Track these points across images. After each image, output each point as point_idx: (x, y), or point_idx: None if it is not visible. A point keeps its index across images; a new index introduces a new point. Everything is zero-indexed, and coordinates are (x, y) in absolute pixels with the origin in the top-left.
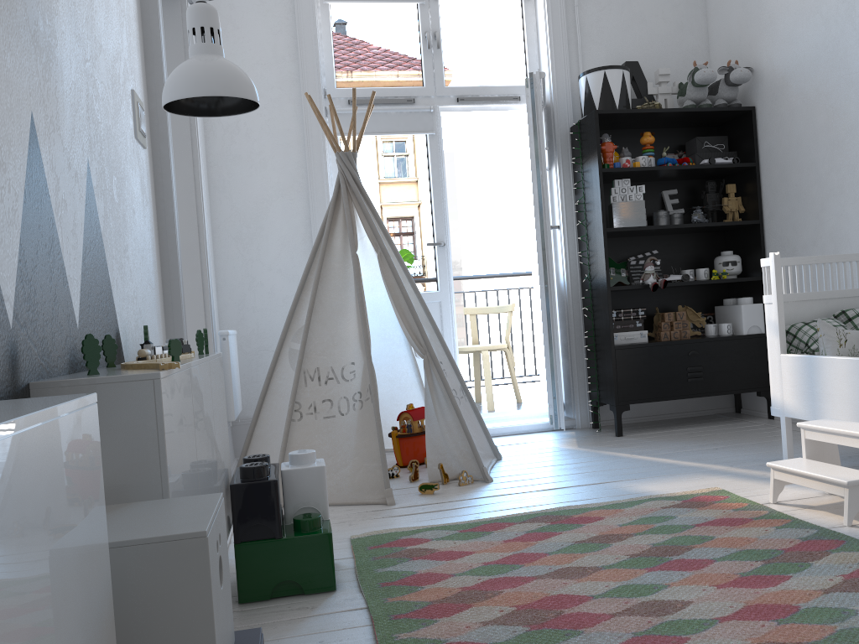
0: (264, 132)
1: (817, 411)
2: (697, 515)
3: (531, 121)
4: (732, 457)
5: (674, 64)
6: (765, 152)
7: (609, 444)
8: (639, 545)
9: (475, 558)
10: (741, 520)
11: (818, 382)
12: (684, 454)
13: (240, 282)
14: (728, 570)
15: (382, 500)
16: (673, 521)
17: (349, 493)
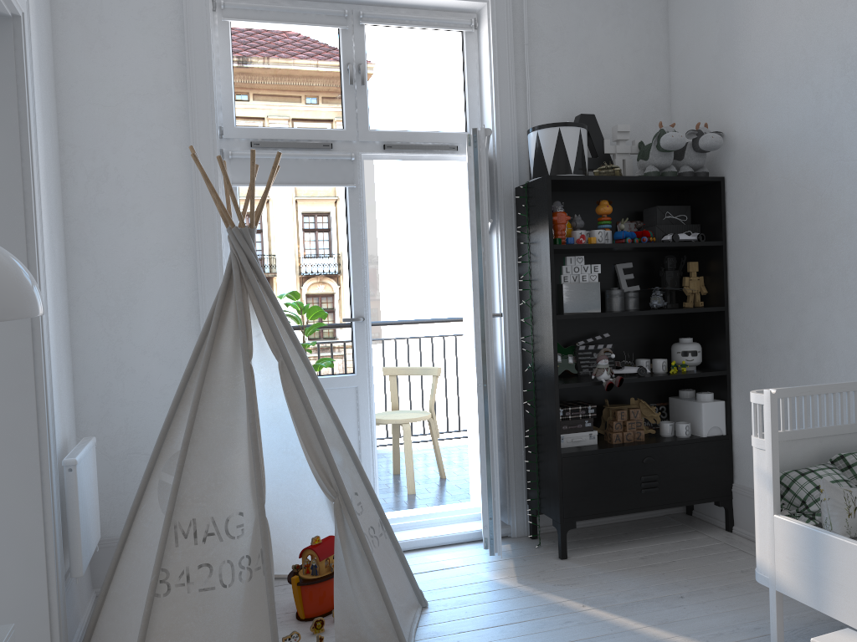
0: (141, 181)
1: (822, 599)
2: None
3: (473, 186)
4: (705, 619)
5: (633, 117)
6: (734, 230)
7: (553, 576)
8: None
9: None
10: None
11: (825, 565)
12: (647, 609)
13: (105, 368)
14: None
15: None
16: None
17: None
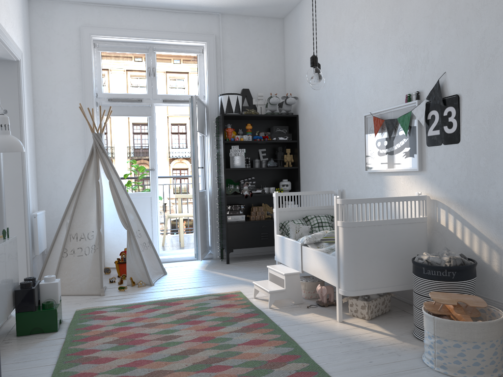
0: (64, 114)
1: (284, 259)
2: (219, 302)
3: (191, 118)
4: (262, 276)
5: (268, 89)
6: (301, 136)
7: (219, 267)
8: (185, 314)
9: (120, 319)
10: (232, 305)
11: (284, 248)
12: (245, 274)
13: (49, 185)
14: (207, 324)
15: (99, 293)
16: (207, 305)
17: (85, 290)
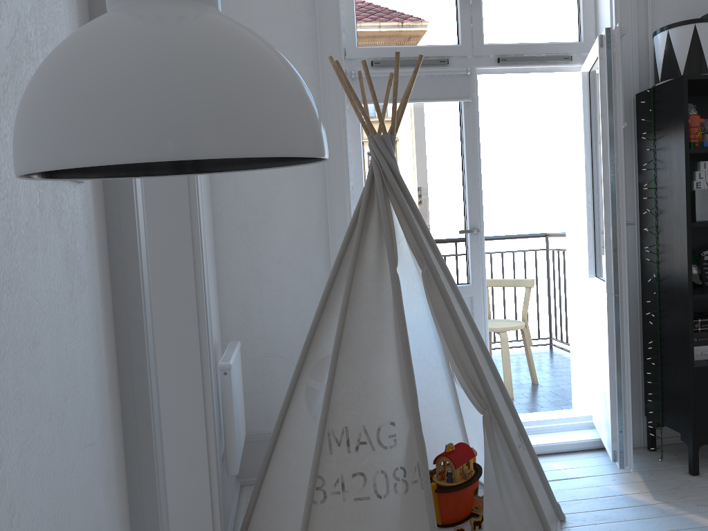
0: None
1: None
2: None
3: (605, 89)
4: None
5: None
6: None
7: (692, 494)
8: None
9: None
10: None
11: None
12: None
13: (244, 277)
14: None
15: None
16: None
17: None
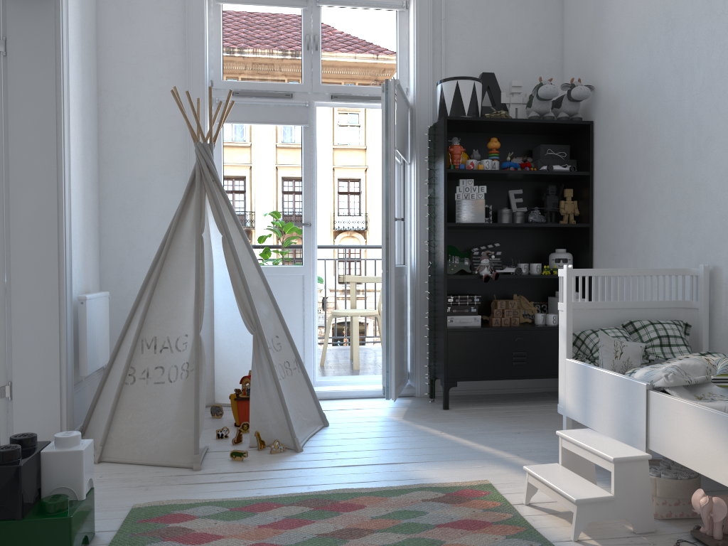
0: (152, 116)
1: (588, 416)
2: (447, 513)
3: (384, 122)
4: (525, 444)
5: (530, 76)
6: (598, 163)
7: (431, 417)
8: (372, 545)
9: (220, 544)
10: (481, 523)
11: (590, 390)
12: (487, 437)
13: (121, 247)
14: None
15: (190, 464)
16: (421, 518)
17: (165, 455)
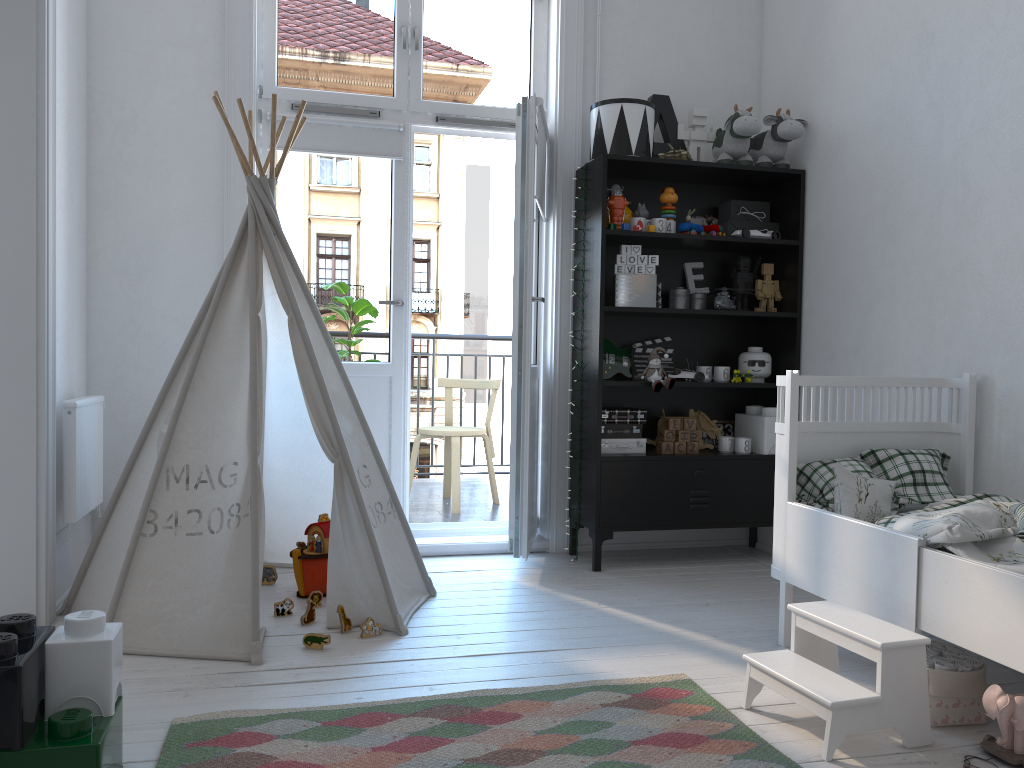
0: (171, 135)
1: (821, 583)
2: (642, 723)
3: (520, 159)
4: (721, 621)
5: (716, 103)
6: (812, 229)
7: (579, 582)
8: None
9: None
10: (694, 738)
11: (826, 547)
12: (665, 611)
13: (120, 330)
14: None
15: (246, 655)
16: (606, 731)
17: (205, 642)
